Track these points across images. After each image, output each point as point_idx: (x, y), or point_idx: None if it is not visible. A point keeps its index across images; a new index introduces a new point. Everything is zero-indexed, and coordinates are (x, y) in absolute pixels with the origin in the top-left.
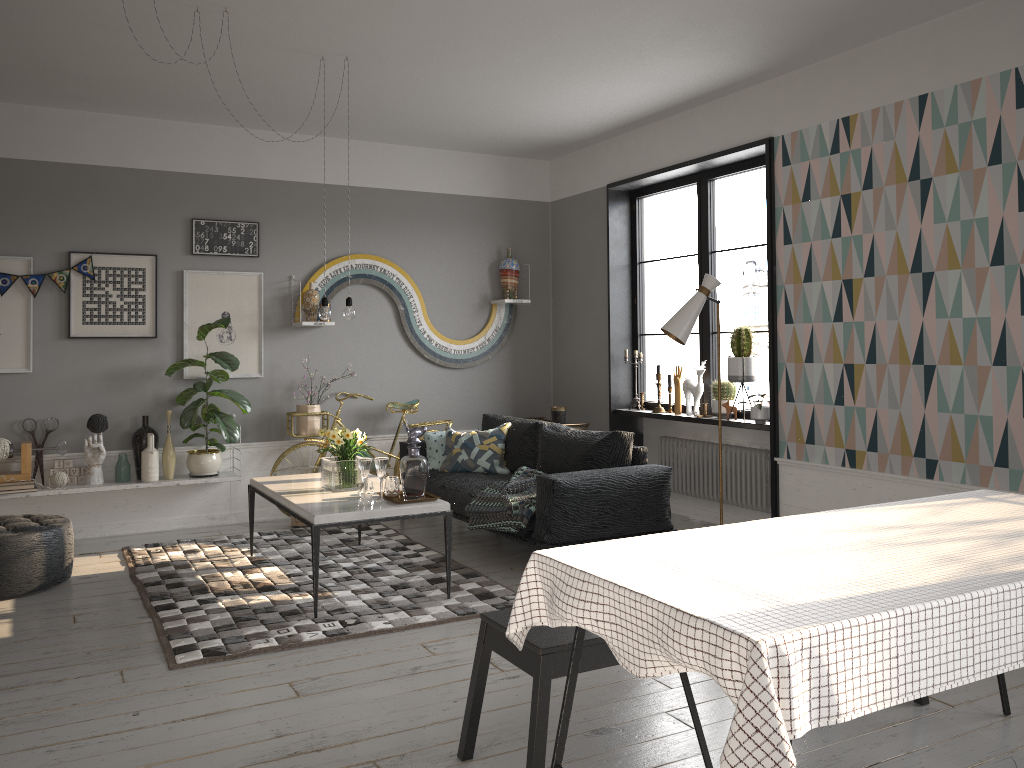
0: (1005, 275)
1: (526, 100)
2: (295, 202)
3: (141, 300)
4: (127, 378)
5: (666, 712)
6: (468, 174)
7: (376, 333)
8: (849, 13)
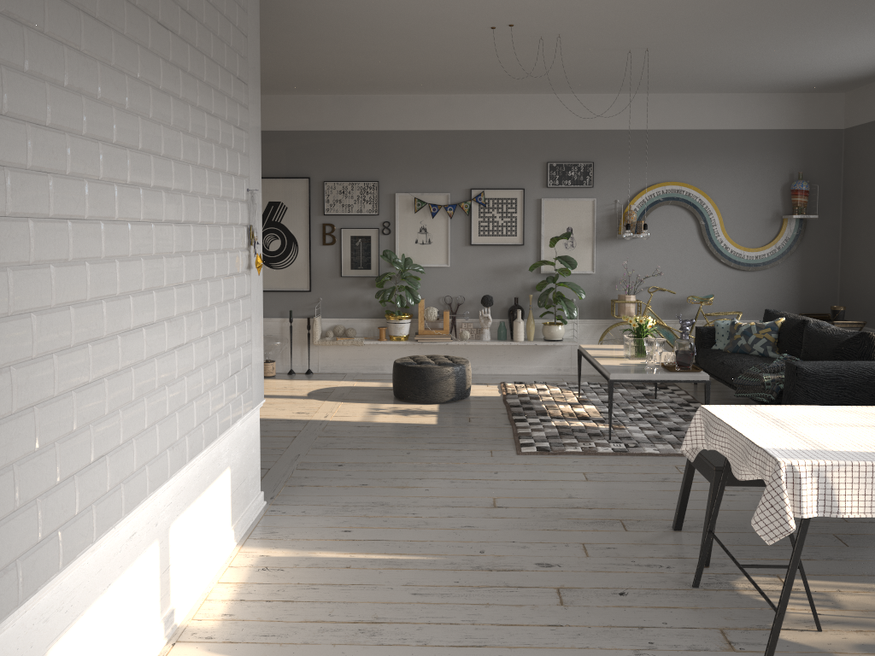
0: None
1: (803, 57)
2: (620, 145)
3: (514, 220)
4: (505, 272)
5: (833, 534)
6: (764, 111)
7: (681, 242)
8: None
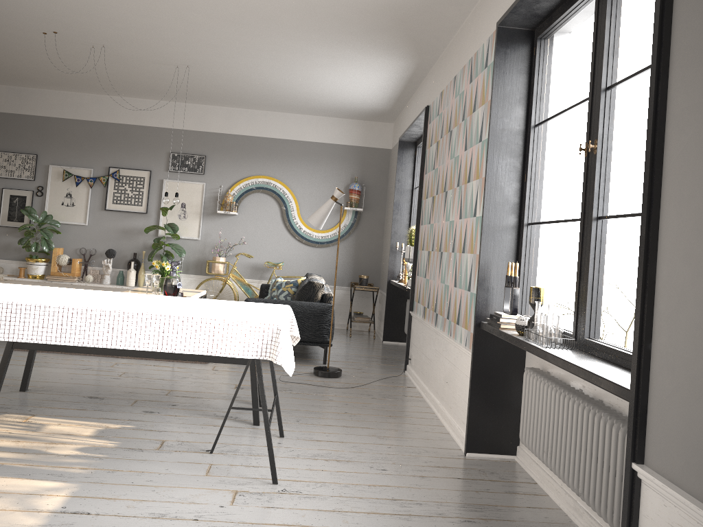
0: (458, 193)
1: (314, 86)
2: (227, 145)
3: (141, 193)
4: (131, 233)
5: (138, 400)
6: (335, 131)
7: (268, 221)
8: (401, 27)
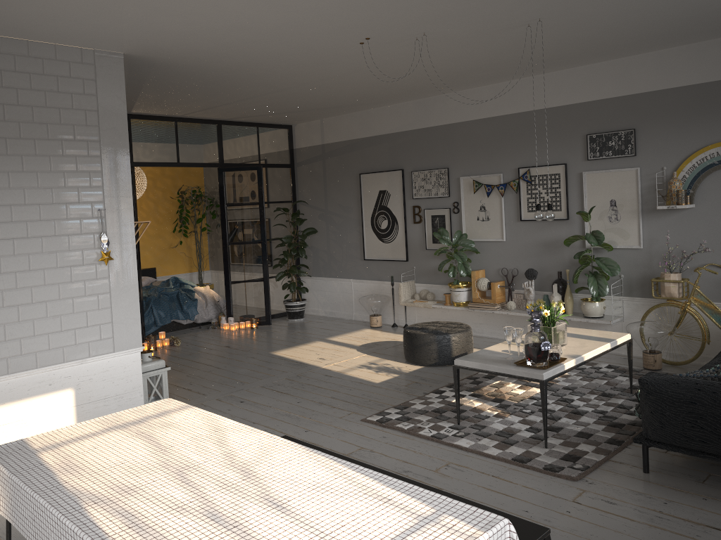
0: None
1: None
2: (665, 106)
3: (557, 195)
4: (553, 246)
5: None
6: None
7: None
8: None
